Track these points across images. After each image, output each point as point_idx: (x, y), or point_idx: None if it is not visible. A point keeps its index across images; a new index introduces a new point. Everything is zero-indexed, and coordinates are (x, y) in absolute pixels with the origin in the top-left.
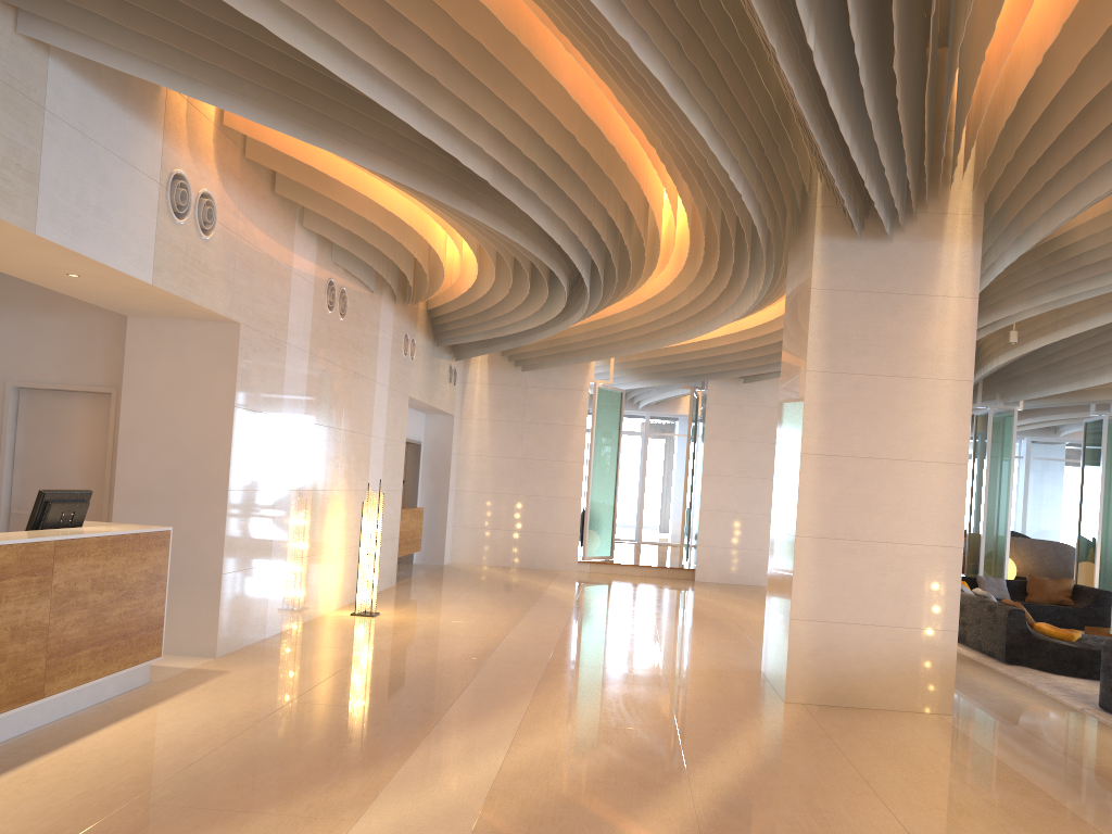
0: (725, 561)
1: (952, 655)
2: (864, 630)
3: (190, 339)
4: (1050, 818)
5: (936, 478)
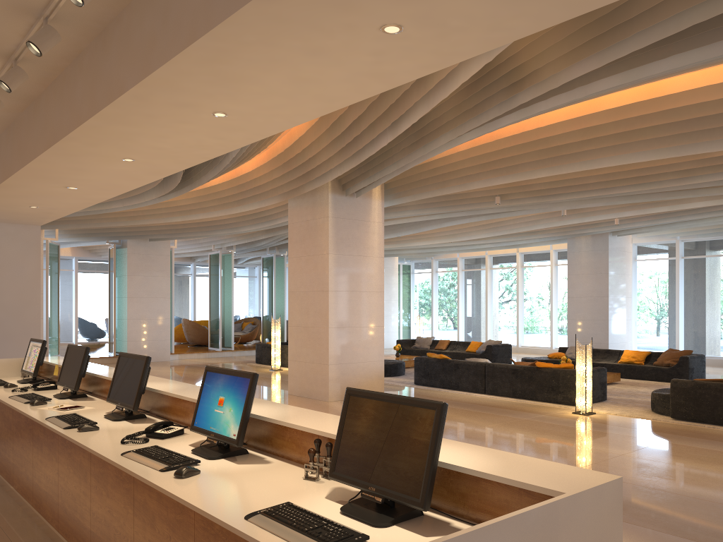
0: (145, 349)
1: (383, 370)
2: (354, 365)
3: (4, 235)
4: (471, 413)
5: (374, 298)
